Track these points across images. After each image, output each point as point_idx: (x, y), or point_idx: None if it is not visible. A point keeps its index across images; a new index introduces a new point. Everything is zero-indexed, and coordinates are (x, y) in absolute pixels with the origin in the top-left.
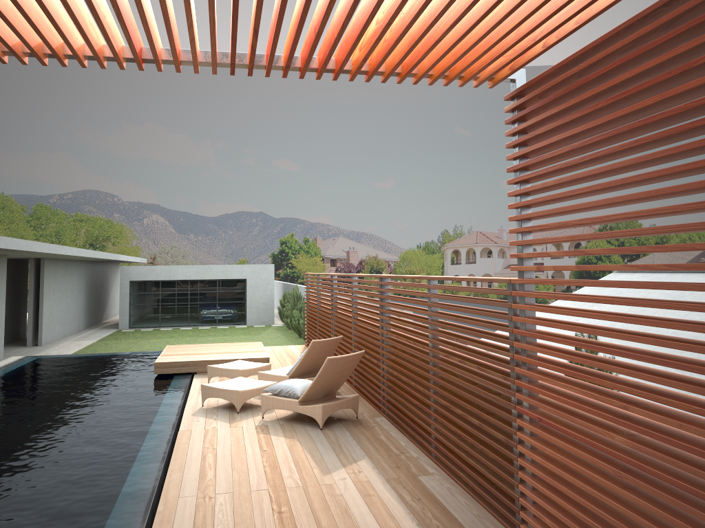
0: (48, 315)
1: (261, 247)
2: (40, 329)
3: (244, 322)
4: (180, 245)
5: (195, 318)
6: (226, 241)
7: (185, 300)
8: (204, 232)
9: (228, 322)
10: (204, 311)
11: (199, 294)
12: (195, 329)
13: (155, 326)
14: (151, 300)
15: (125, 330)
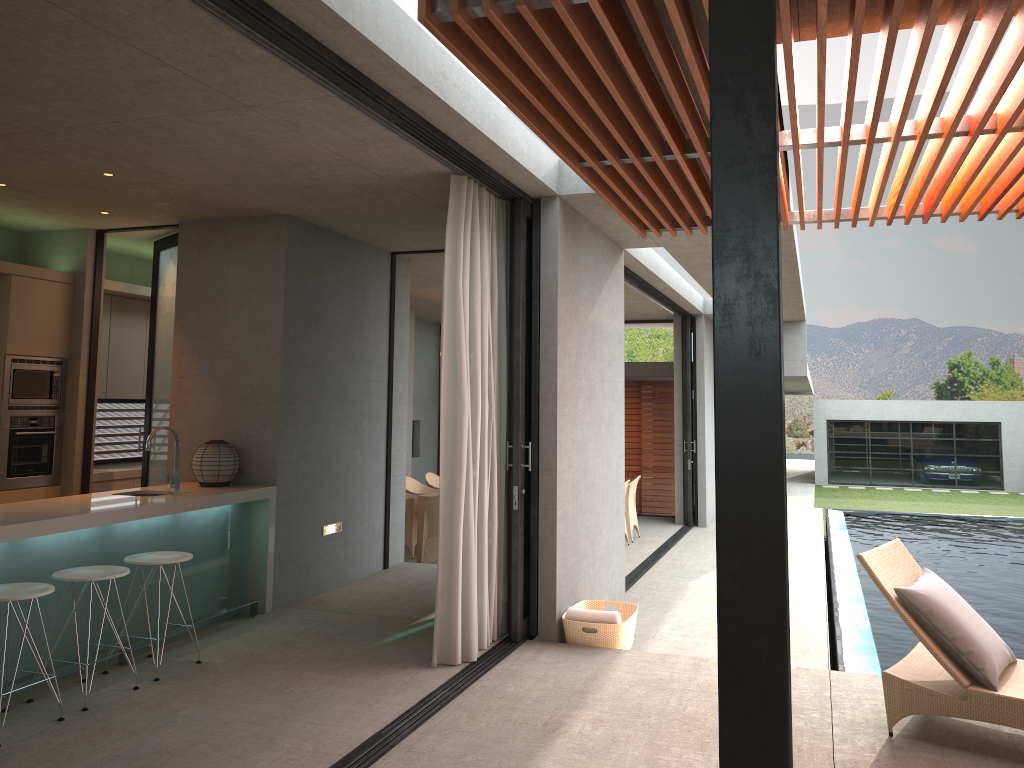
0: None
1: (917, 373)
2: None
3: (1000, 487)
4: None
5: (922, 476)
6: (860, 364)
7: (905, 450)
8: (824, 350)
9: (973, 484)
10: (935, 467)
11: (926, 442)
12: (929, 492)
13: (863, 484)
14: (857, 448)
15: (826, 486)
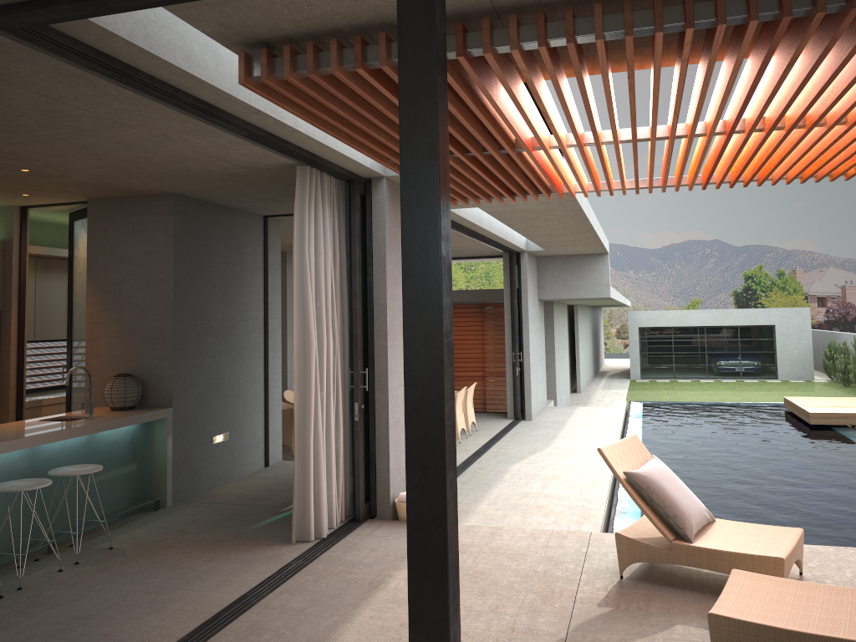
0: (581, 362)
1: (719, 284)
2: (578, 376)
3: (774, 376)
4: (618, 283)
5: (714, 370)
6: (673, 278)
7: (701, 349)
8: (645, 267)
9: (754, 375)
10: (725, 362)
11: (717, 343)
12: (719, 382)
13: (669, 378)
14: (663, 349)
15: (639, 380)
